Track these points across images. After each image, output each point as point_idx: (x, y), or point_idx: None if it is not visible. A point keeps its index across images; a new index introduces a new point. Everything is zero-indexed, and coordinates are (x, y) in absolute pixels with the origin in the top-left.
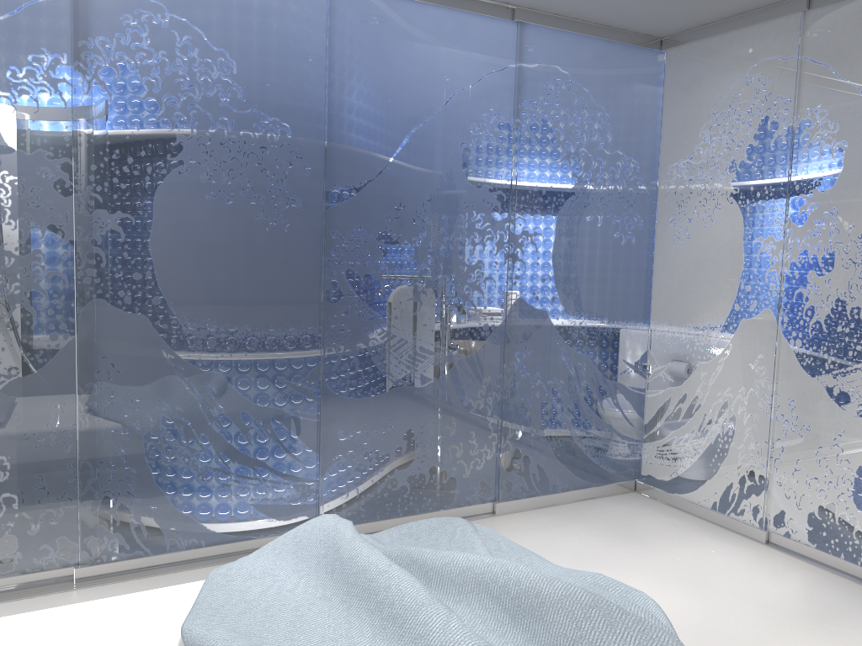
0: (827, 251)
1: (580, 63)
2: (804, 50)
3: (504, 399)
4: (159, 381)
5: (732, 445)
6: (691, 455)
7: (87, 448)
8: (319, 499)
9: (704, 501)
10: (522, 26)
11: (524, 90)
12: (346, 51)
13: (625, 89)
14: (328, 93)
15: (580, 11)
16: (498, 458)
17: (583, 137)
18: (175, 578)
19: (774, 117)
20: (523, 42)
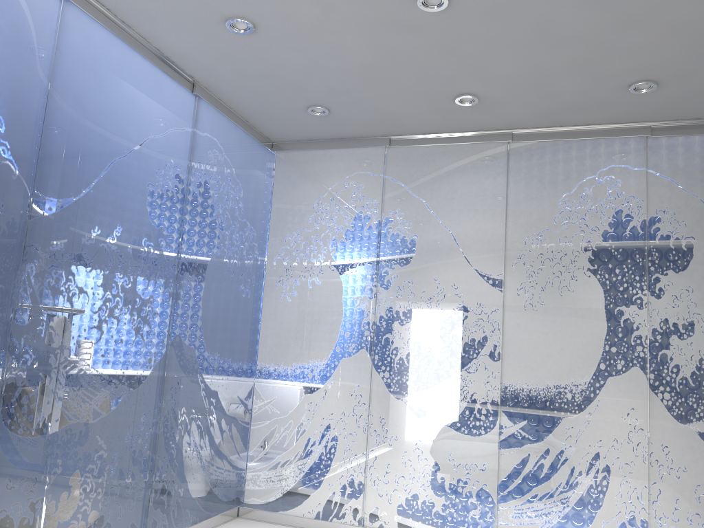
0: (406, 308)
1: (230, 143)
2: (386, 171)
3: (159, 434)
4: None
5: (335, 460)
6: (296, 474)
7: None
8: None
9: (308, 513)
10: (199, 99)
11: (196, 152)
12: (70, 66)
13: (252, 173)
14: (49, 100)
15: (240, 103)
16: (147, 497)
17: (228, 202)
18: None
19: (367, 212)
20: (198, 112)
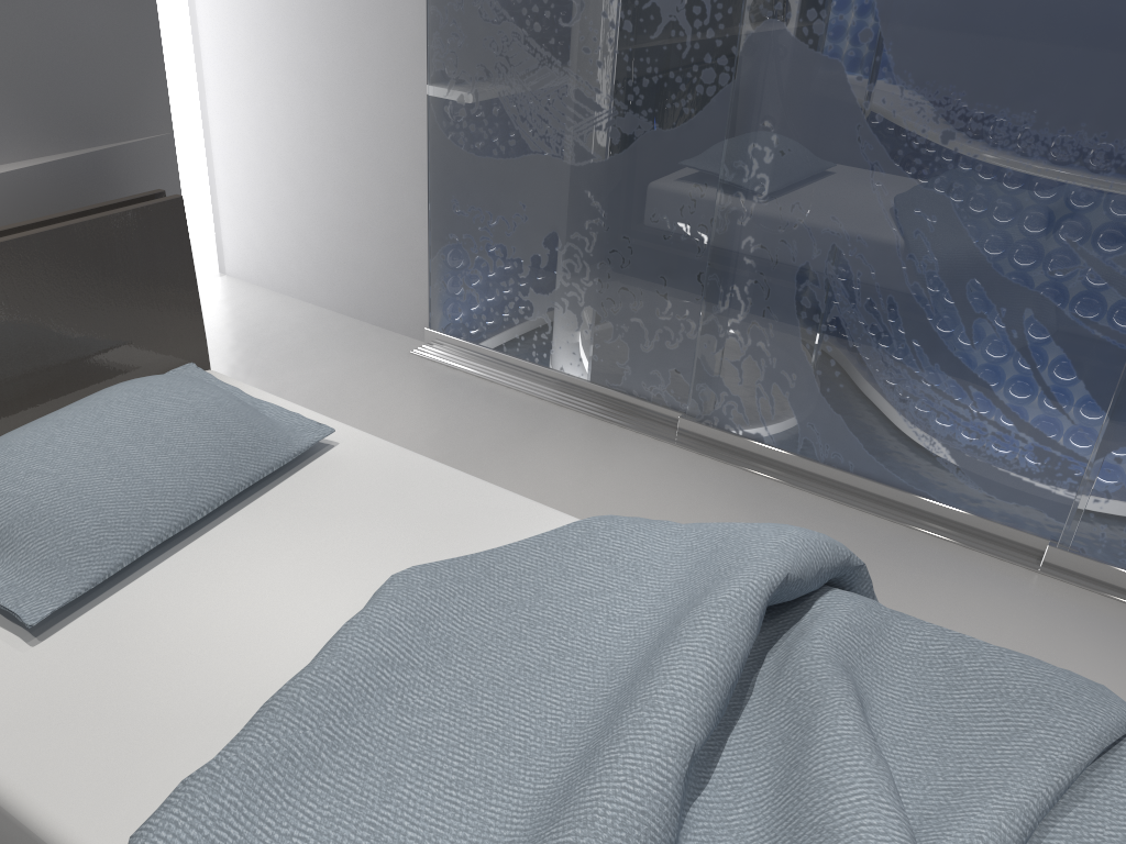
0: None
1: None
2: None
3: None
4: (839, 185)
5: None
6: None
7: (718, 261)
8: (1075, 495)
9: None
10: None
11: None
12: None
13: None
14: None
15: None
16: None
17: None
18: (782, 495)
19: None
20: None
